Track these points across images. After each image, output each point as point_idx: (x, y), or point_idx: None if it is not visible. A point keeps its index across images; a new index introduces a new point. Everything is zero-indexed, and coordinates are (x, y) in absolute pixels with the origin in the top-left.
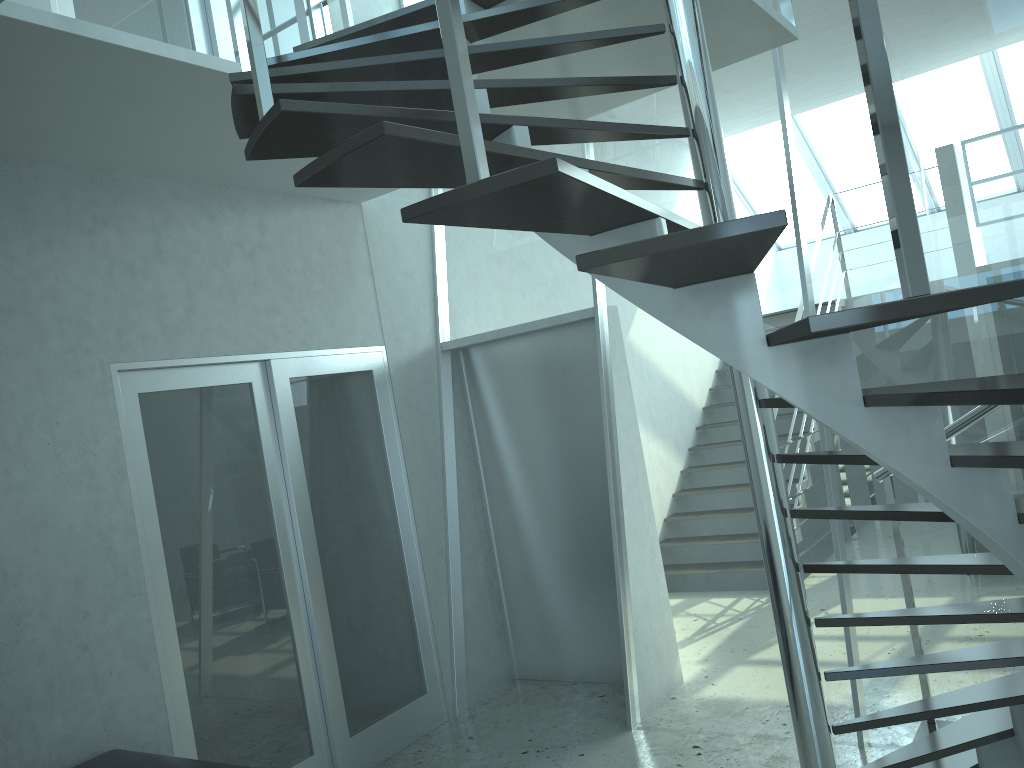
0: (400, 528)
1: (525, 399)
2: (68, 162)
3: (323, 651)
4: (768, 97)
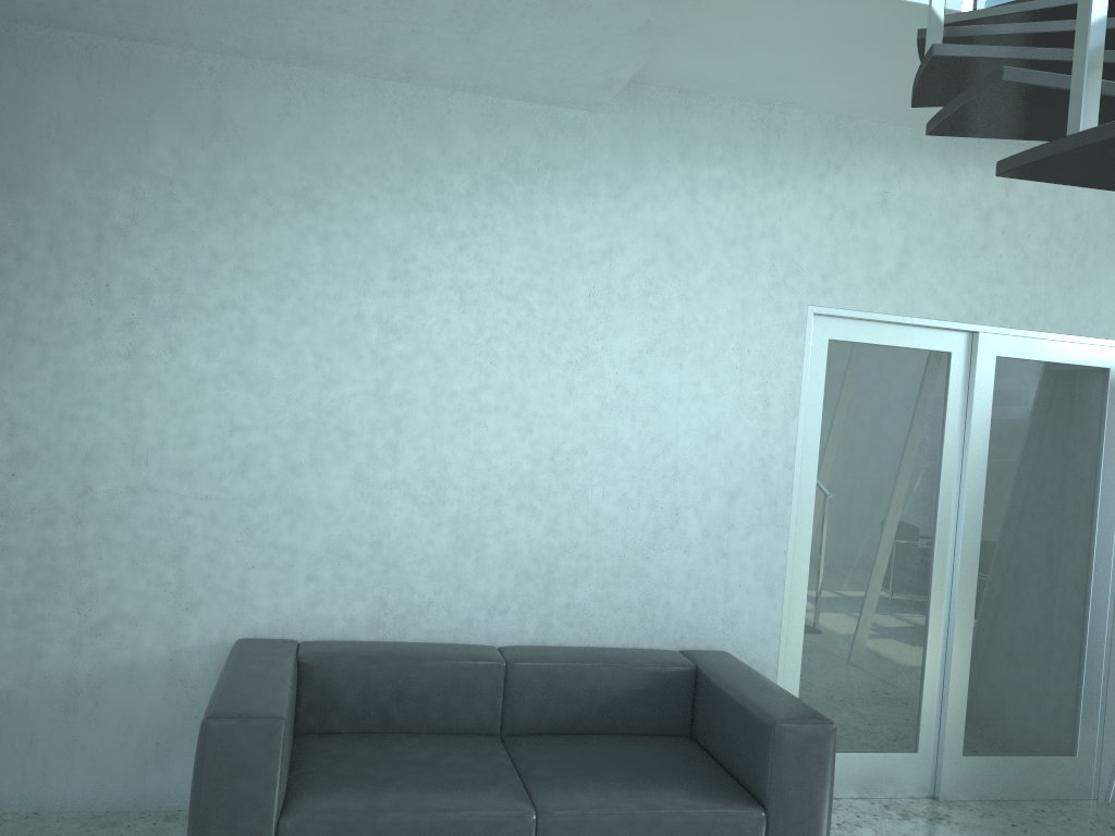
0: (1094, 560)
1: None
2: (815, 107)
3: (955, 655)
4: None
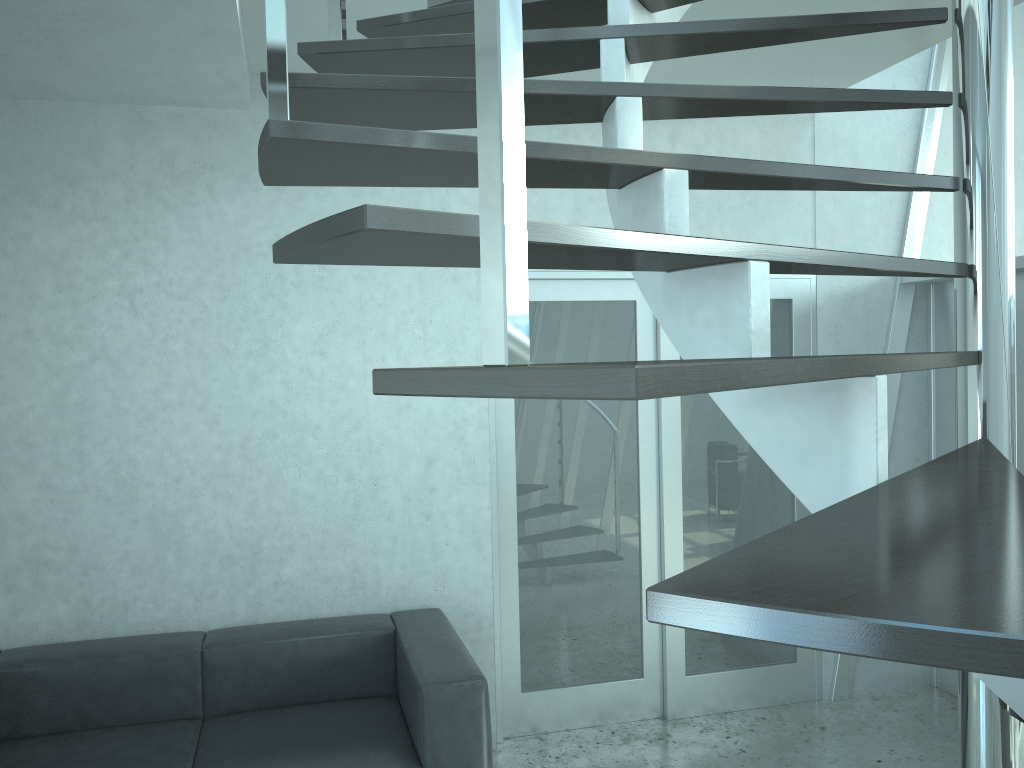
0: None
1: None
2: None
3: None
4: None
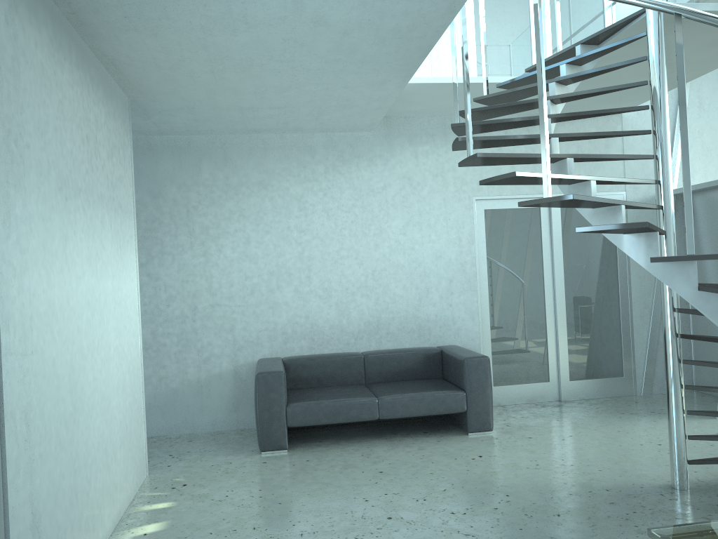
0: (619, 289)
1: (714, 227)
2: None
3: (560, 337)
4: None
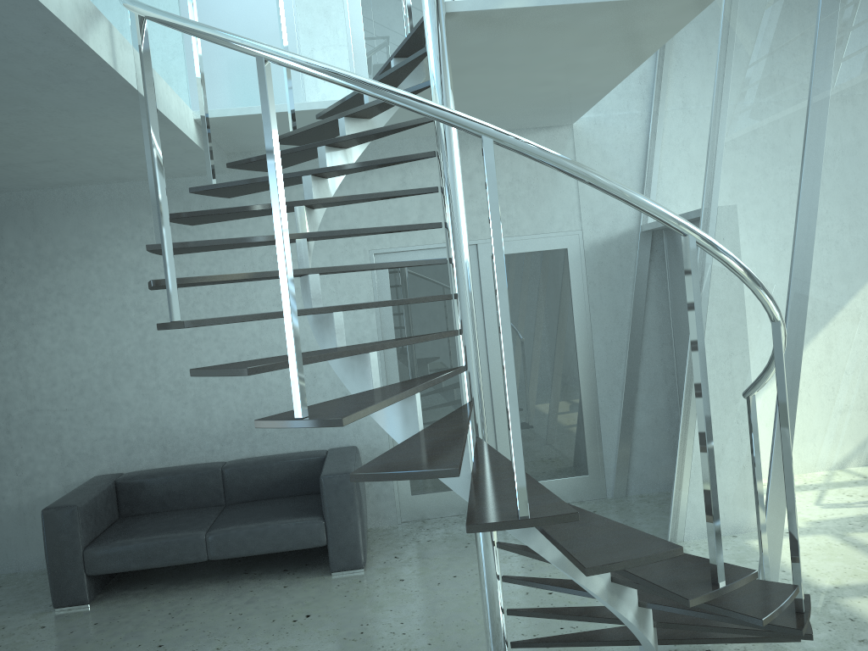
0: (578, 360)
1: None
2: None
3: (498, 428)
4: (812, 14)
